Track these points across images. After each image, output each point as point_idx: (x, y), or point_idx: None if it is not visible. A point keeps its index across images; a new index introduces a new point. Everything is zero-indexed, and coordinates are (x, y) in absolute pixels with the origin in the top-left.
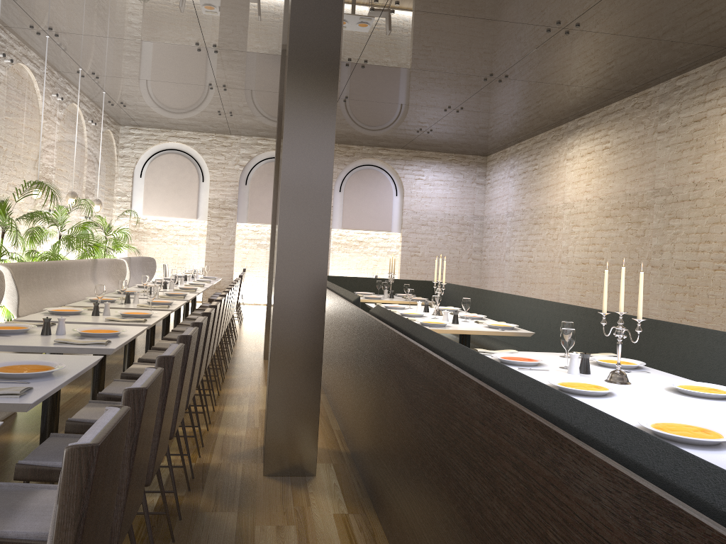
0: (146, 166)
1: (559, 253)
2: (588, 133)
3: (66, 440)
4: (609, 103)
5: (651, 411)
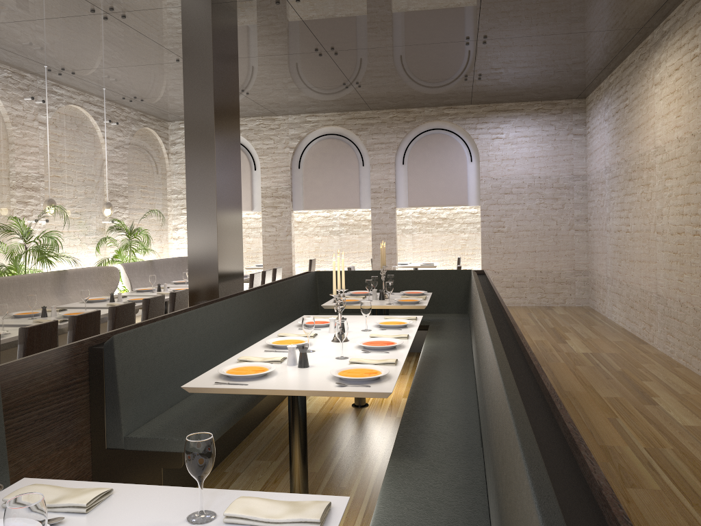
0: None
1: (654, 219)
2: (674, 40)
3: None
4: None
5: None
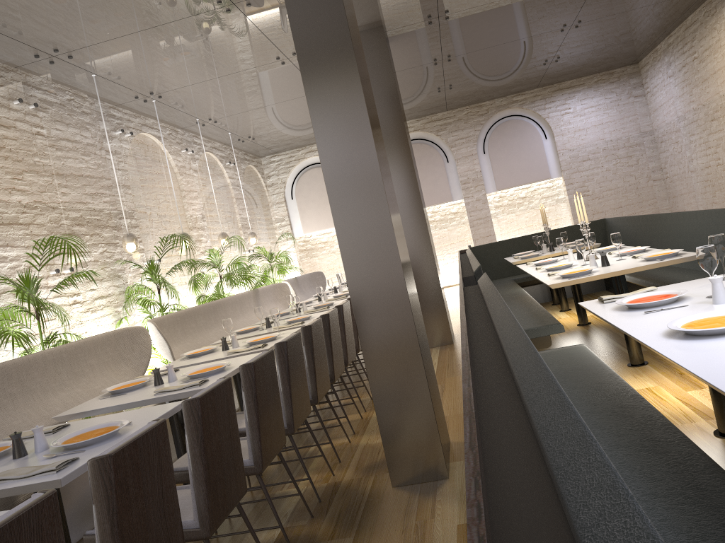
0: (294, 188)
1: None
2: None
3: None
4: None
5: None
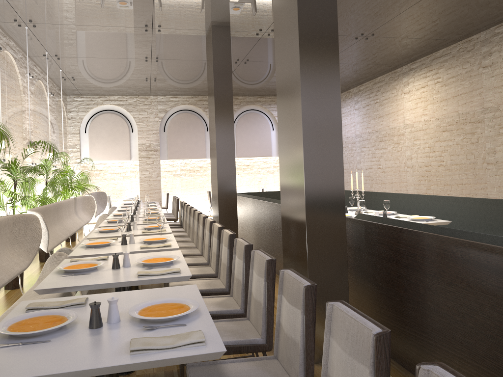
0: (88, 124)
1: (404, 160)
2: (420, 73)
3: (205, 369)
4: (437, 50)
5: None
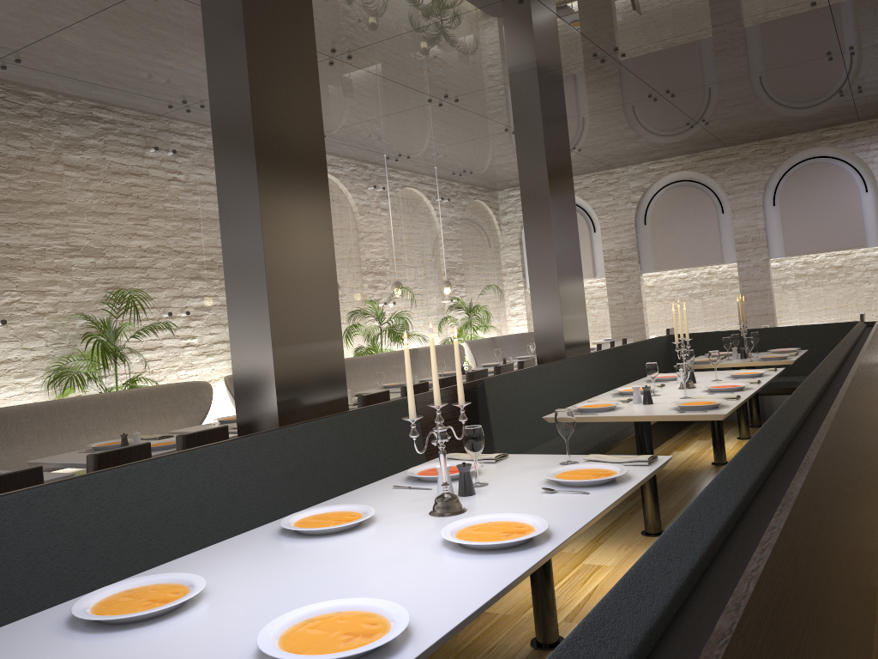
0: None
1: None
2: None
3: None
4: None
5: (276, 564)
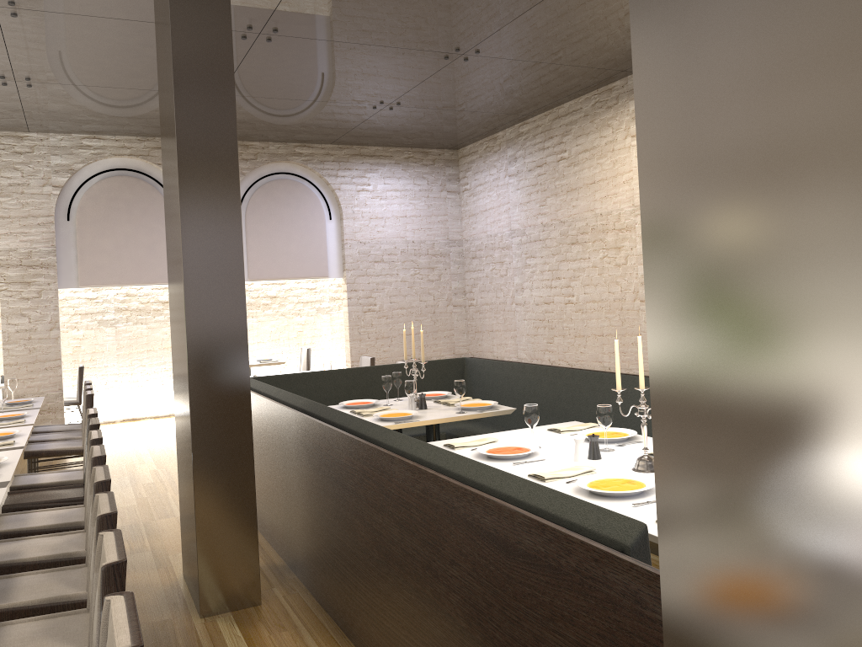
0: None
1: (634, 285)
2: None
3: None
4: None
5: None
